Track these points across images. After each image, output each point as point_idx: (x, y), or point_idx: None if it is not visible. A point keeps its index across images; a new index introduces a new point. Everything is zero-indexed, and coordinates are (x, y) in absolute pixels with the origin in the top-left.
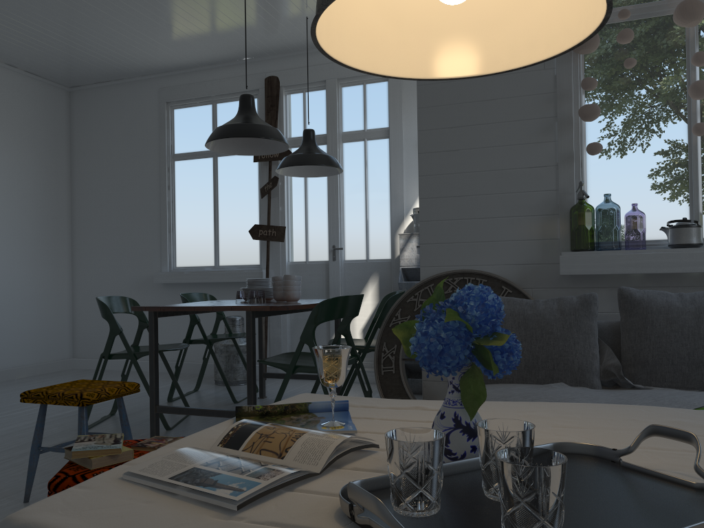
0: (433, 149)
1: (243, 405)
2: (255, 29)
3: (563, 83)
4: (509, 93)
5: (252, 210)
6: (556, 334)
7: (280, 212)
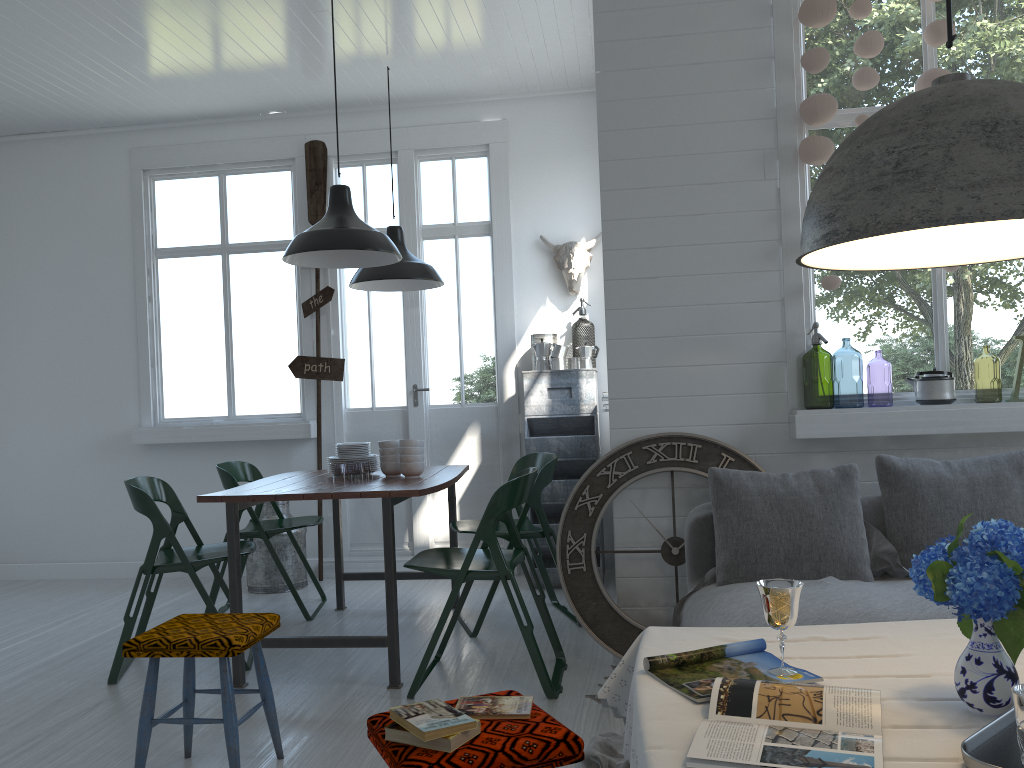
0: (624, 275)
1: (655, 656)
2: (304, 76)
3: (788, 199)
4: (721, 207)
5: (287, 333)
6: (819, 517)
7: (332, 338)
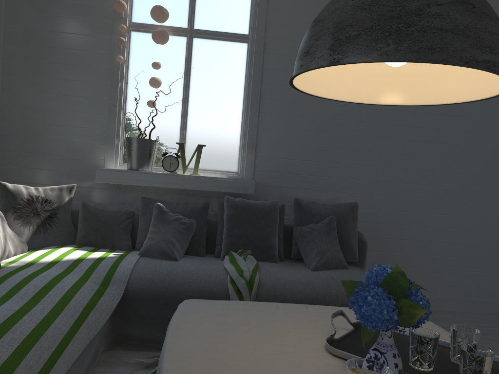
0: None
1: None
2: None
3: None
4: None
5: None
6: None
7: None
